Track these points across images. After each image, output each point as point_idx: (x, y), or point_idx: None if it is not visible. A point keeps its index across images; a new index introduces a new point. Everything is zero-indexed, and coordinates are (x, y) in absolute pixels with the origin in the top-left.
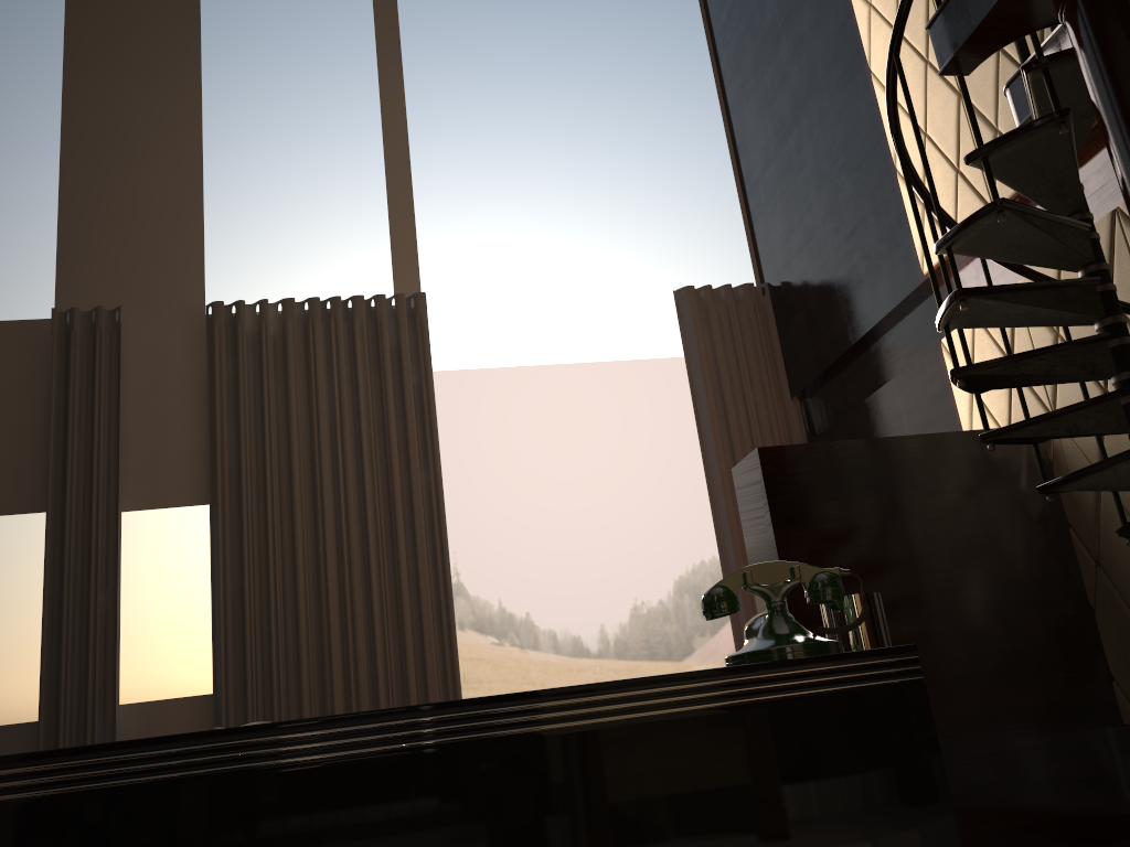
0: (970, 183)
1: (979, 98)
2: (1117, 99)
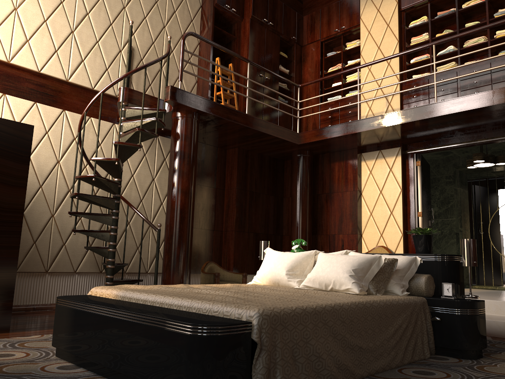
0: (0, 40)
1: (26, 23)
2: (193, 146)
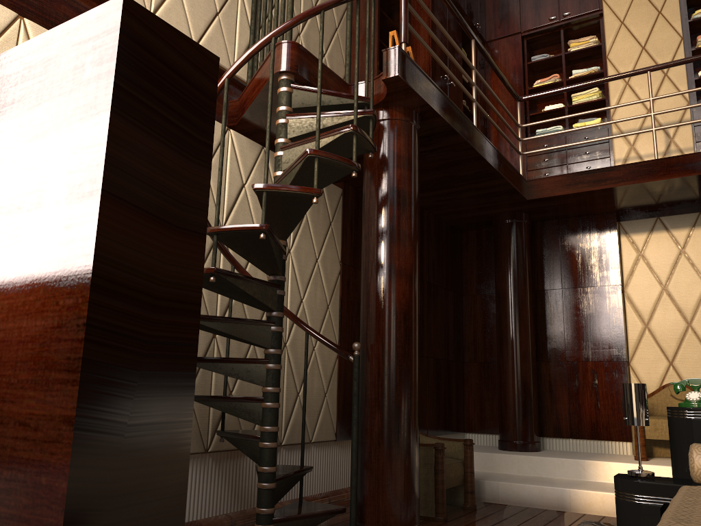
0: None
1: None
2: (416, 181)
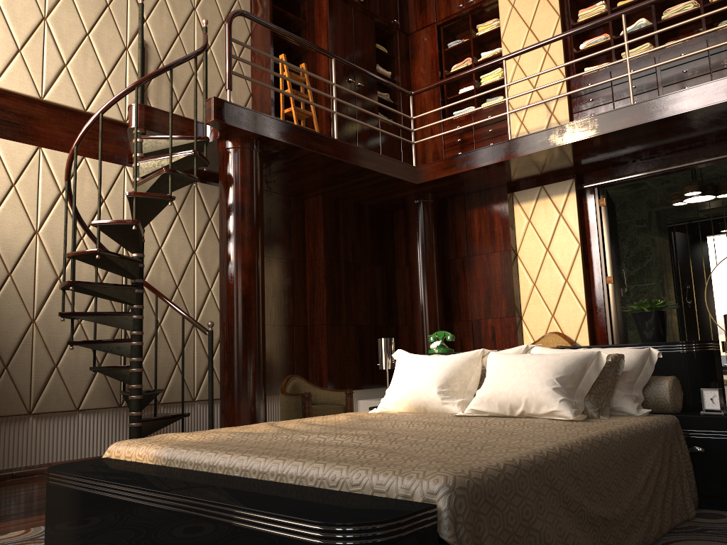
0: None
1: None
2: (255, 193)
